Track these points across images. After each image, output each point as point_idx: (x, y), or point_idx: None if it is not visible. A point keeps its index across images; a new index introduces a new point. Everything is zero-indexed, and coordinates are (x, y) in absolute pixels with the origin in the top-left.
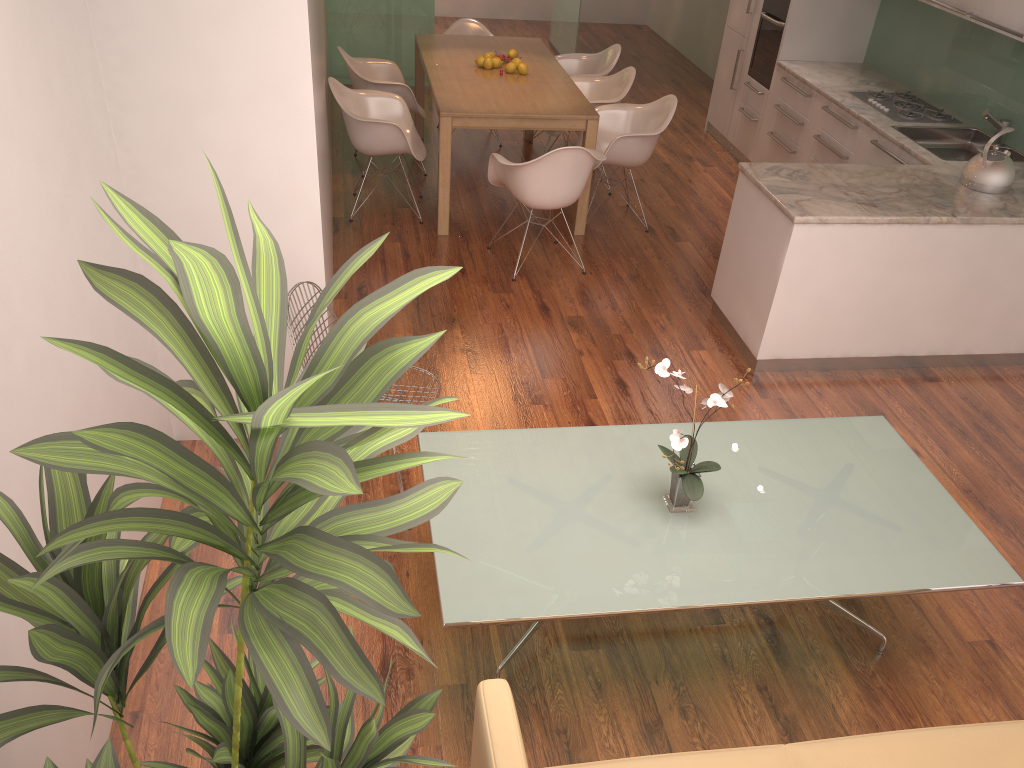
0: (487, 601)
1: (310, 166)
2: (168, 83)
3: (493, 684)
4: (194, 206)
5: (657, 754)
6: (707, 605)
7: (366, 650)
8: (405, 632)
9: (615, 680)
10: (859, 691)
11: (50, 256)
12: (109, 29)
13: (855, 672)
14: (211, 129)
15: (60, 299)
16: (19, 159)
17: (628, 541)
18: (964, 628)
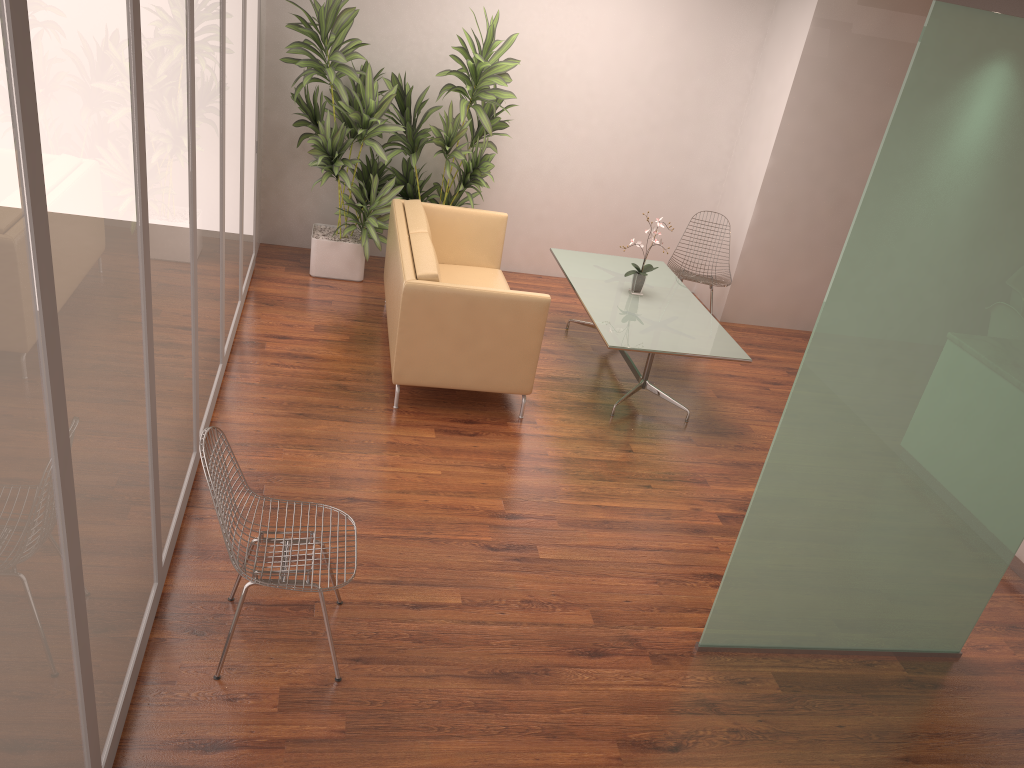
0: (562, 254)
1: (762, 174)
2: (751, 126)
3: (504, 213)
4: (736, 181)
5: None
6: (571, 284)
7: (578, 310)
8: (465, 113)
9: (574, 350)
10: (582, 401)
11: (630, 130)
12: (750, 101)
13: (595, 404)
14: (751, 148)
15: (625, 145)
16: (634, 94)
17: (605, 279)
18: (640, 446)
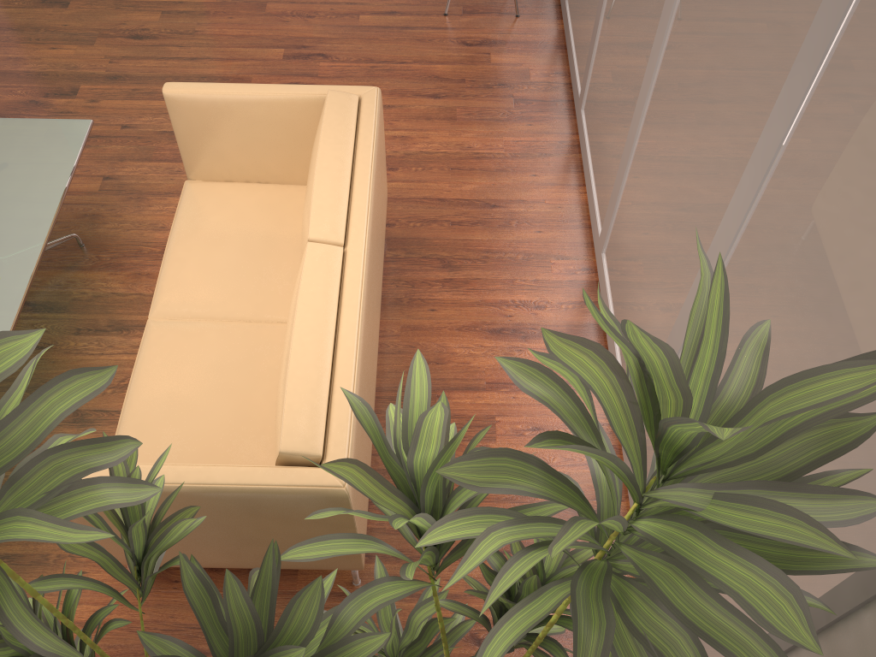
0: None
1: None
2: None
3: None
4: None
5: (103, 421)
6: (16, 316)
7: None
8: (65, 436)
9: None
10: (108, 272)
11: None
12: None
13: (92, 267)
14: None
15: None
16: None
17: None
18: (87, 186)
